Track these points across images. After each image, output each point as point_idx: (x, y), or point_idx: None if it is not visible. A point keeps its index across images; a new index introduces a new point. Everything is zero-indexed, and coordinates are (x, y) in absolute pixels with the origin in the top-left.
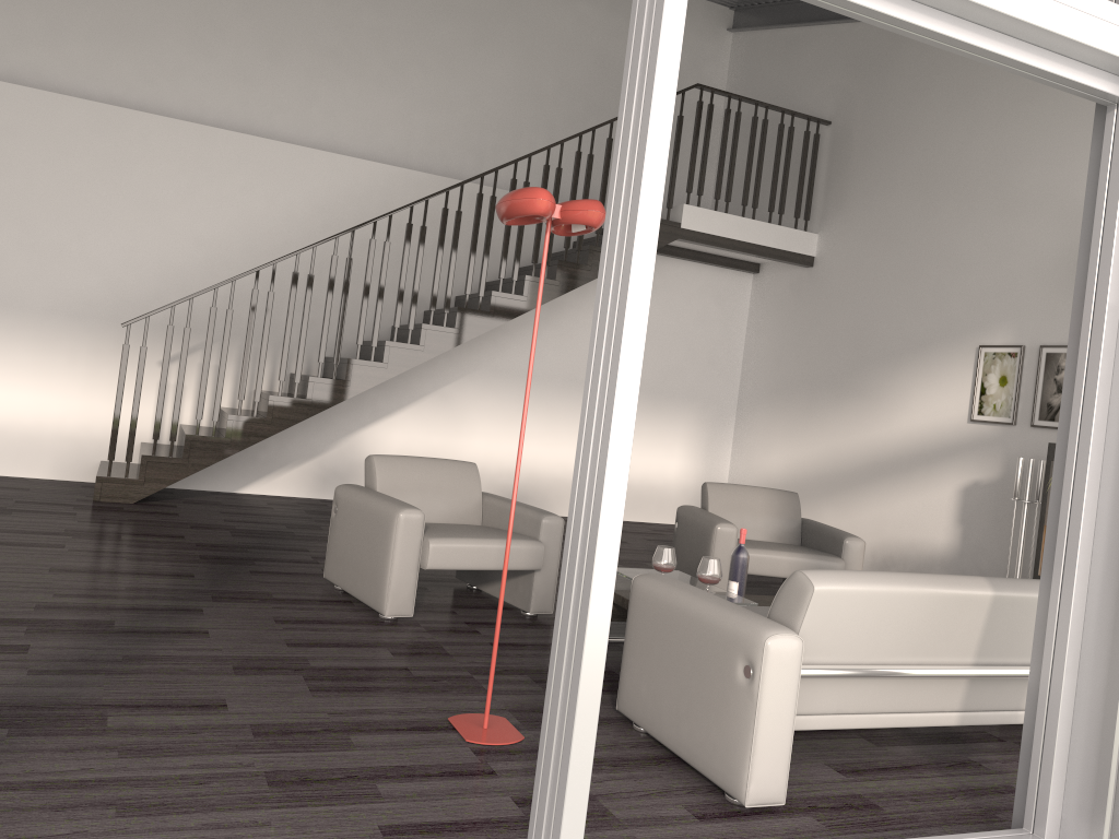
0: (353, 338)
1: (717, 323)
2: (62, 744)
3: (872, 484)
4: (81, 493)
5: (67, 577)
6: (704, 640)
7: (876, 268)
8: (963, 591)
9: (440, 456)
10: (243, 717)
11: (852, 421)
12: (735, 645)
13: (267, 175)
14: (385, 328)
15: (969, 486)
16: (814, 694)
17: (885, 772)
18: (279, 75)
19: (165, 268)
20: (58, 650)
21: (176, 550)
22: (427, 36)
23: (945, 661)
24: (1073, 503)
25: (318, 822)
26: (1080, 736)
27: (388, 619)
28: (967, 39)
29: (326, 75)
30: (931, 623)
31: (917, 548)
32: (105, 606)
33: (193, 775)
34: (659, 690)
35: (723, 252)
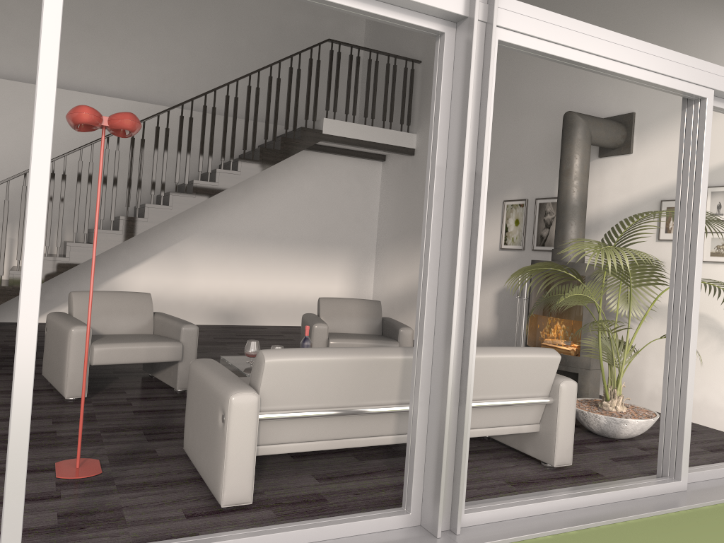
0: (107, 215)
1: (359, 195)
2: None
3: None
4: None
5: None
6: (209, 400)
7: None
8: (380, 357)
9: (174, 290)
10: None
11: None
12: (218, 401)
13: None
14: (129, 208)
15: (501, 291)
16: (281, 430)
17: (350, 477)
18: None
19: None
20: None
21: None
22: (156, 13)
23: (376, 403)
24: (422, 295)
25: None
26: (430, 445)
27: (70, 400)
28: None
29: (86, 41)
30: (360, 379)
31: None
32: None
33: None
34: (195, 435)
35: (359, 148)
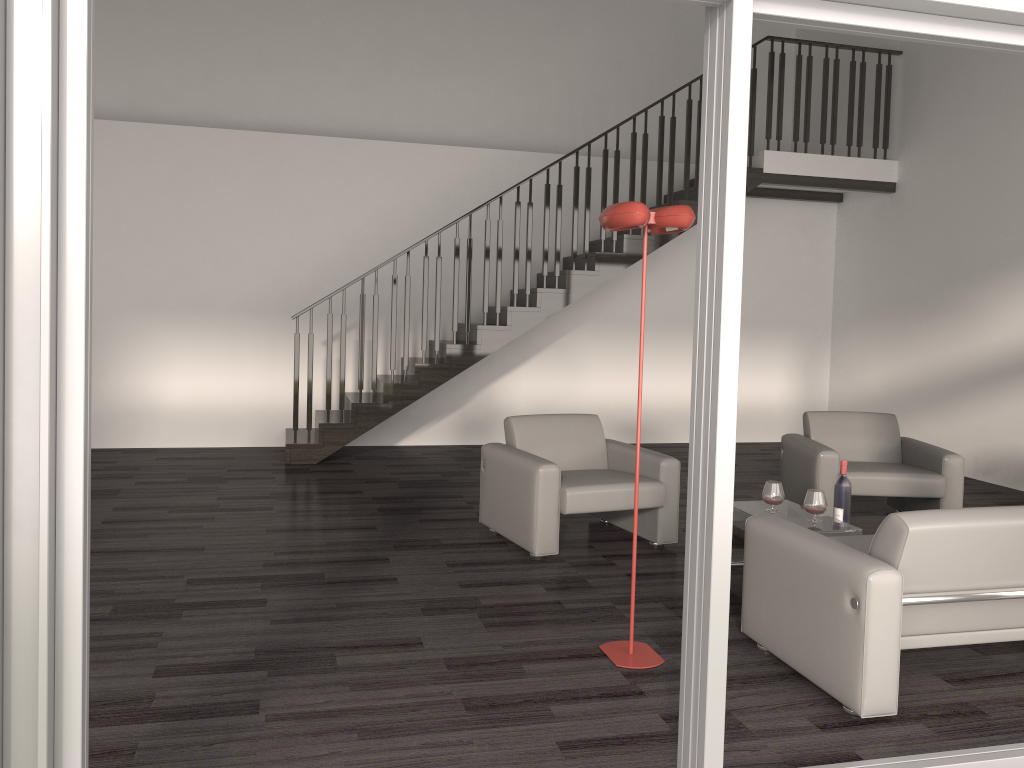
0: (478, 304)
1: (806, 254)
2: (308, 681)
3: (970, 395)
4: (274, 457)
5: (280, 536)
6: (813, 575)
7: (959, 188)
8: None
9: (563, 399)
10: (436, 652)
11: (946, 336)
12: (841, 580)
13: (392, 173)
14: (504, 292)
15: None
16: (917, 618)
17: (991, 680)
18: (392, 82)
19: (319, 263)
20: (288, 602)
21: (358, 504)
22: (515, 26)
23: None
24: None
25: (508, 739)
26: None
27: (538, 557)
28: (1012, 42)
29: (431, 75)
30: (1023, 550)
31: (1019, 453)
32: (314, 561)
33: (408, 703)
34: (777, 617)
35: (806, 188)
